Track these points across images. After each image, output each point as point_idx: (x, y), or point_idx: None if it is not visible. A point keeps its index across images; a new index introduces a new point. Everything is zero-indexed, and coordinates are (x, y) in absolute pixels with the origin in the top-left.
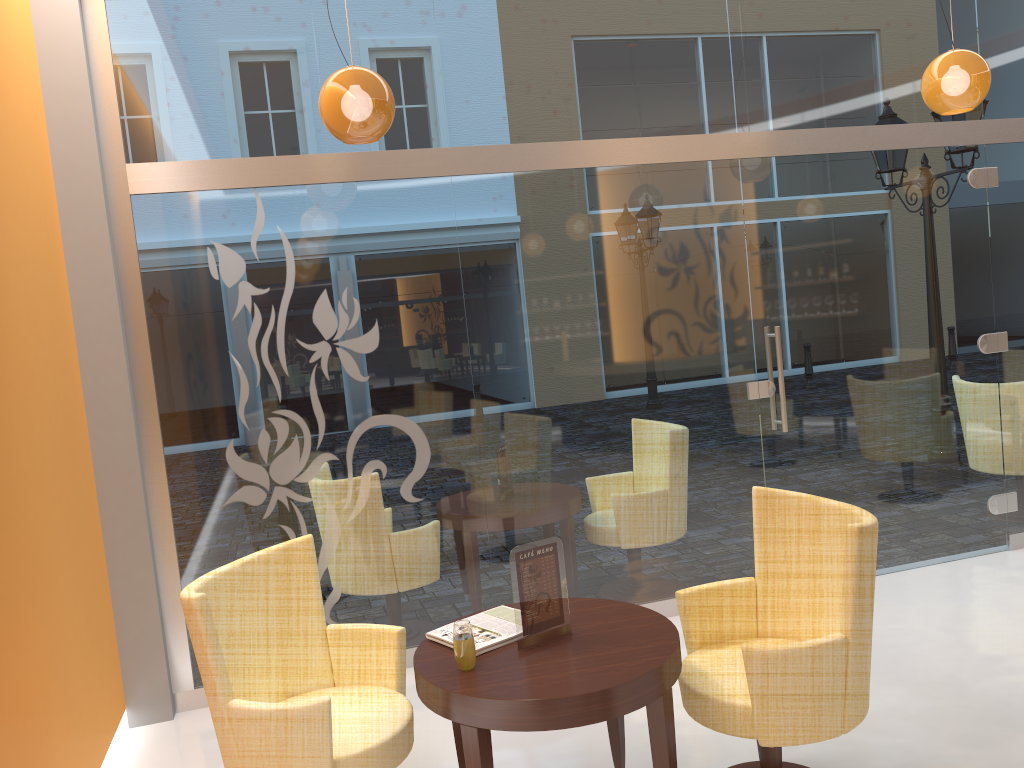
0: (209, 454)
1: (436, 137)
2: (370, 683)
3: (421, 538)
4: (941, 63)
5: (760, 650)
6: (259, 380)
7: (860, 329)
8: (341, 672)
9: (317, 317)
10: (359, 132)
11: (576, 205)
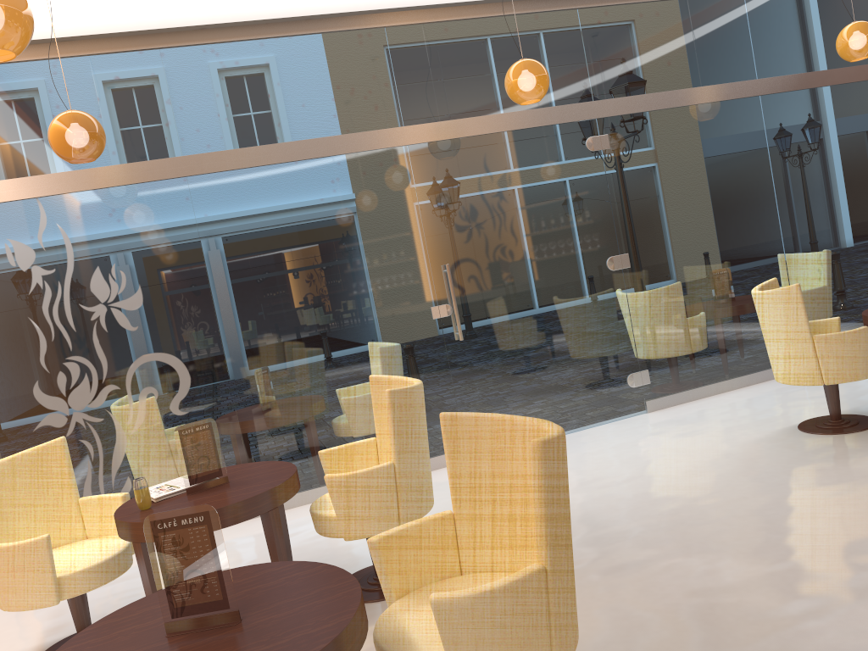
0: (20, 393)
1: (172, 149)
2: (110, 534)
3: None
4: (512, 70)
5: (334, 477)
6: (54, 336)
7: (514, 261)
8: (91, 529)
9: (94, 287)
10: (77, 155)
11: (285, 189)
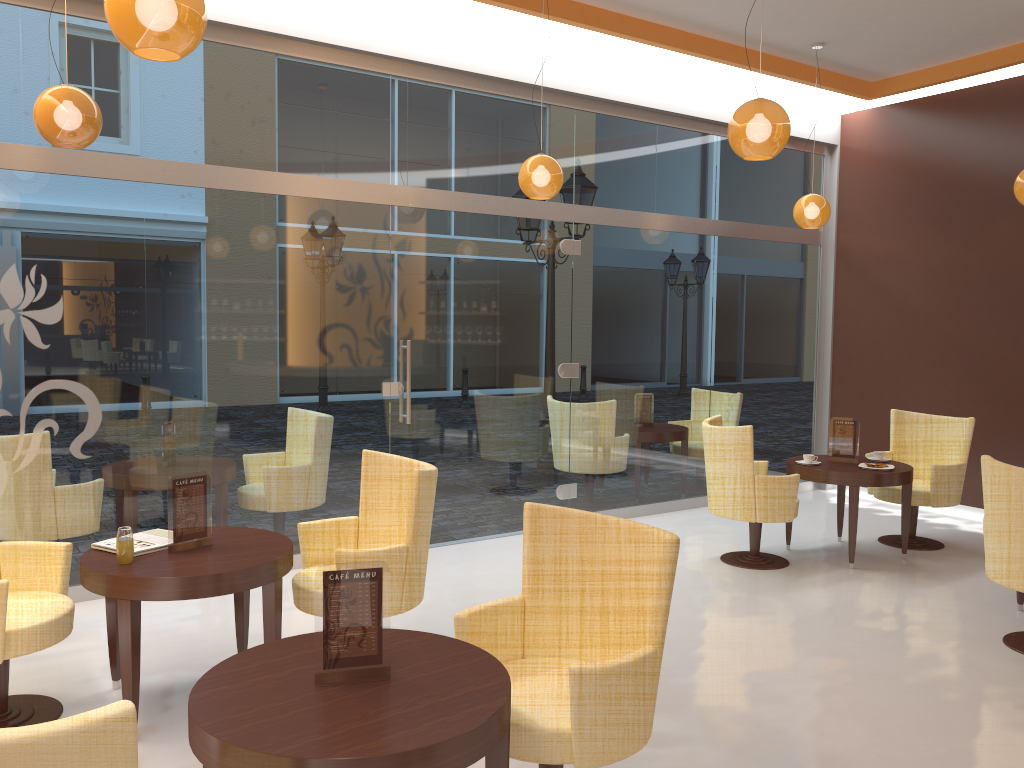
0: None
1: (134, 147)
2: (36, 589)
3: (86, 490)
4: (531, 162)
5: (347, 552)
6: None
7: (473, 349)
8: (9, 580)
9: (4, 287)
10: (69, 140)
11: (253, 222)
